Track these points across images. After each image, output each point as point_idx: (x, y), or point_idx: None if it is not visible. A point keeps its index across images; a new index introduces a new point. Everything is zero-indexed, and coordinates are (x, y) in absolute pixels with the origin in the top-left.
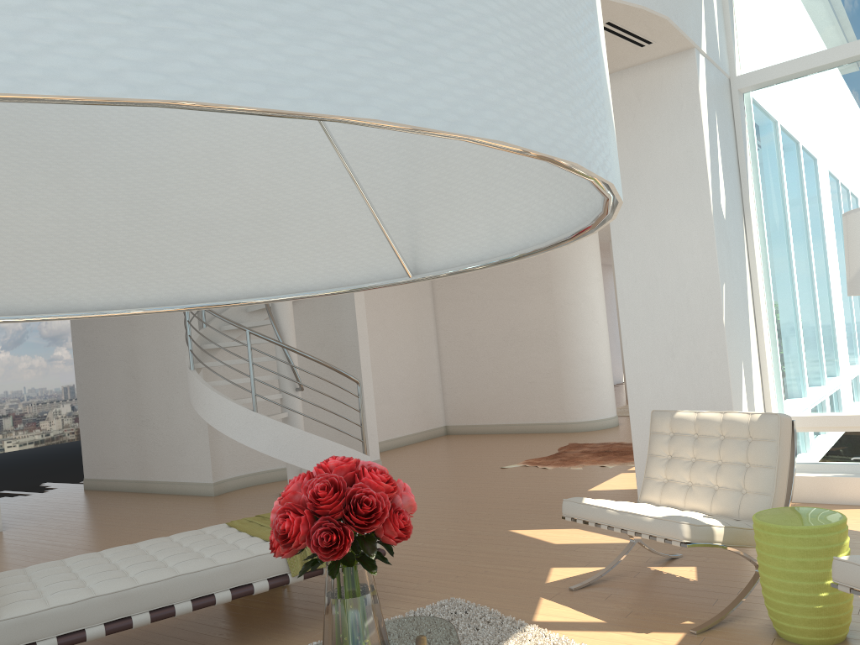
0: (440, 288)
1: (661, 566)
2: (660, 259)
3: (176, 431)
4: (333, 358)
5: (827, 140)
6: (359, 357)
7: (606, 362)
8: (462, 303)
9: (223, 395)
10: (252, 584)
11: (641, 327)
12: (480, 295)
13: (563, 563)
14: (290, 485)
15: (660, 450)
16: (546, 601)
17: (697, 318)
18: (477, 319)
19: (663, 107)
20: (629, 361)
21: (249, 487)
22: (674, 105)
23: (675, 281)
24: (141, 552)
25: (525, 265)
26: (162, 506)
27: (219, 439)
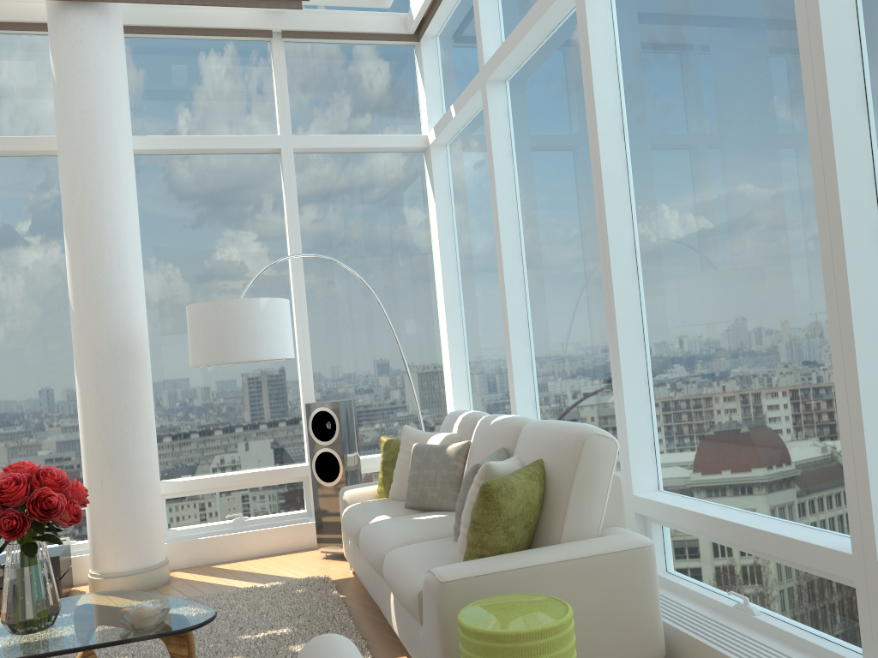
0: None
1: None
2: None
3: None
4: None
5: None
6: None
7: None
8: None
9: None
10: None
11: None
12: None
13: None
14: (59, 473)
15: None
16: None
17: None
18: None
19: None
20: None
21: None
22: None
23: None
24: None
25: None
26: None
27: None
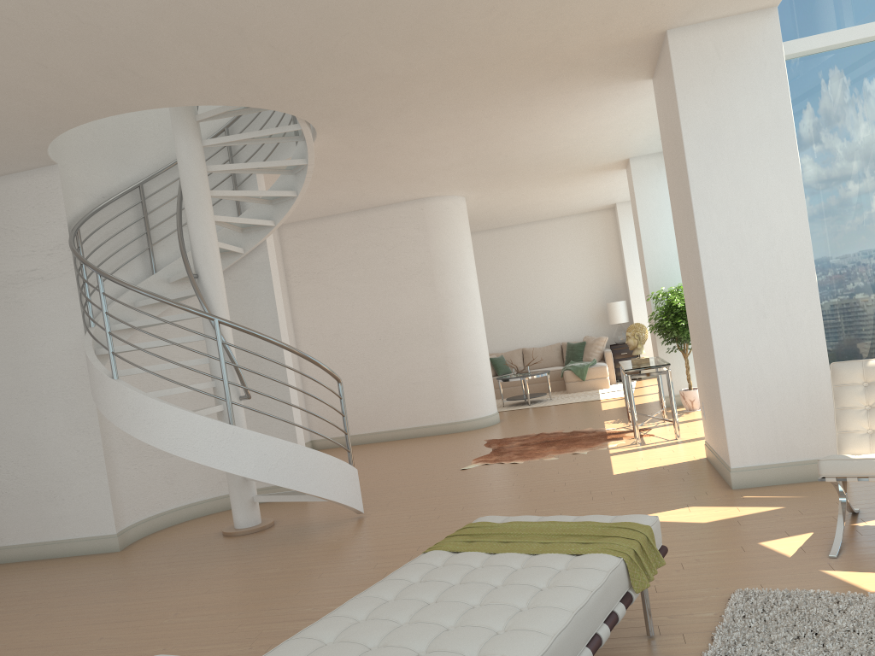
0: (298, 285)
1: (862, 521)
2: (747, 219)
3: (45, 471)
4: (246, 361)
5: (838, 115)
6: (284, 358)
7: (488, 356)
8: (326, 301)
9: (182, 408)
10: (612, 611)
11: (728, 289)
12: (349, 291)
13: (760, 537)
14: None
15: (855, 402)
16: (836, 572)
17: (789, 277)
18: (346, 318)
19: (745, 64)
20: (716, 326)
21: (155, 534)
22: (757, 62)
23: (764, 241)
24: (417, 601)
25: (402, 257)
26: (54, 574)
27: (116, 475)
